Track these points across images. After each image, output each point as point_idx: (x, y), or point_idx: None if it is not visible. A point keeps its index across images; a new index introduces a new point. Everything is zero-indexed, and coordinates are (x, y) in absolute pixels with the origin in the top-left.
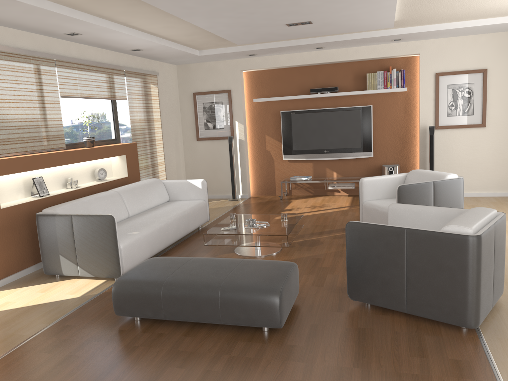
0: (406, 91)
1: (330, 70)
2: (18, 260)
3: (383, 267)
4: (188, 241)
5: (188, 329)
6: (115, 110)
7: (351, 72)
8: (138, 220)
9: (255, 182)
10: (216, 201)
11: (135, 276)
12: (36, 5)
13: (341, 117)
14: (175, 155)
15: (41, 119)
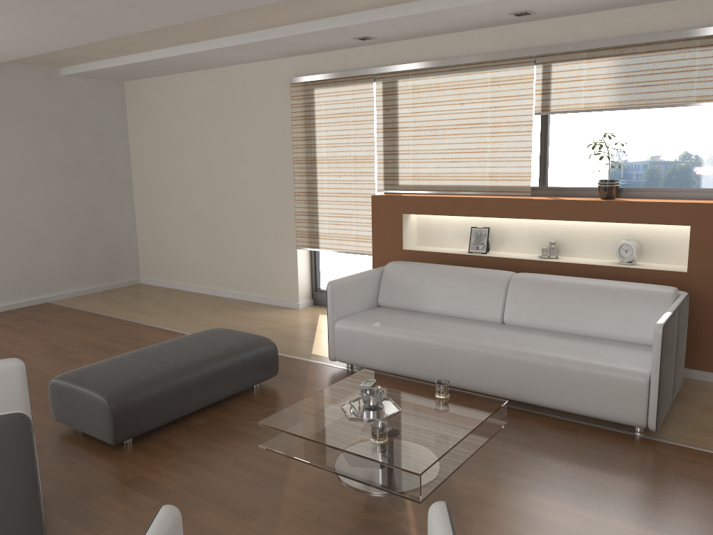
0: None
1: None
2: None
3: None
4: None
5: None
6: None
7: None
8: (465, 326)
9: None
10: None
11: (208, 330)
12: (354, 23)
13: None
14: None
15: (491, 150)
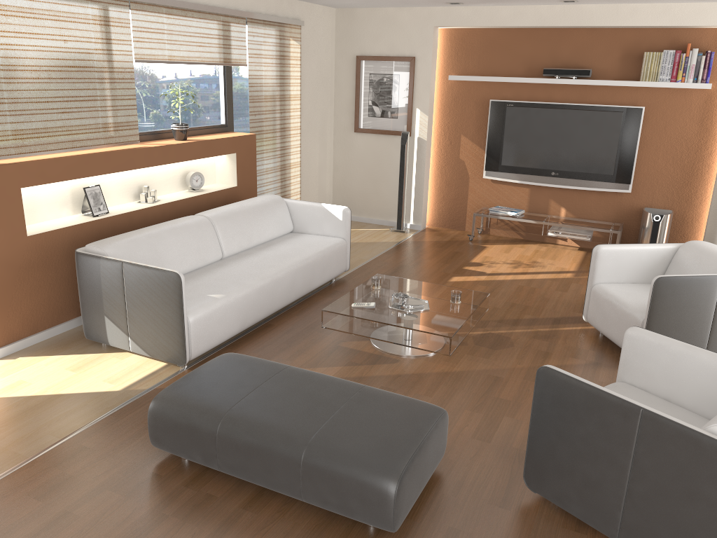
0: (710, 88)
1: (582, 40)
2: (52, 311)
3: (589, 457)
4: (307, 305)
5: (253, 494)
6: (228, 80)
7: (619, 47)
8: (232, 268)
9: (436, 207)
10: (371, 229)
11: (185, 393)
12: None
13: (587, 122)
14: (318, 152)
15: (102, 98)
